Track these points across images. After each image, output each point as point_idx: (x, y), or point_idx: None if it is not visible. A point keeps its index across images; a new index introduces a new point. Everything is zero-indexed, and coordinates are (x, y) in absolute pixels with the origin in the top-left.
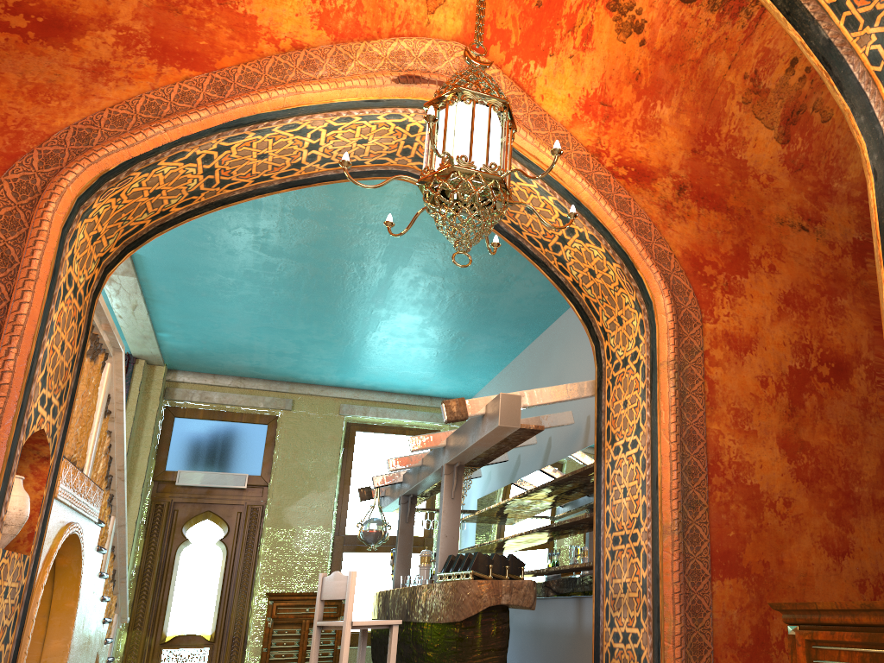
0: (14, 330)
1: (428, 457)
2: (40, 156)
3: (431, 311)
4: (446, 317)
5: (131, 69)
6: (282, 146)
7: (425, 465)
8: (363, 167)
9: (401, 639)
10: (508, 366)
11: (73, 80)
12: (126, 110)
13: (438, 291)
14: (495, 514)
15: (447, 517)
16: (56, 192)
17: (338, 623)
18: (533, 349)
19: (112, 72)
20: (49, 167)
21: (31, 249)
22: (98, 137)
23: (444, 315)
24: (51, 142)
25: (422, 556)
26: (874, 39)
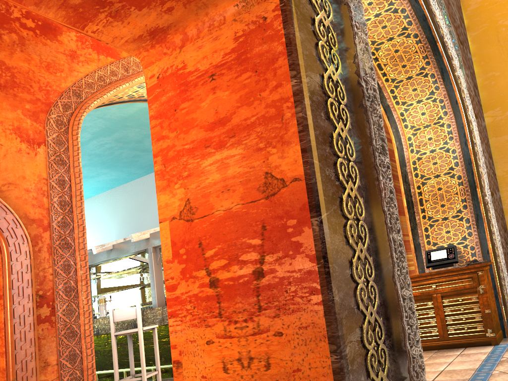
0: (82, 199)
1: (123, 244)
2: (61, 105)
3: (97, 159)
4: (104, 162)
5: (86, 56)
6: (127, 92)
7: (119, 248)
8: (141, 98)
9: (119, 341)
10: (117, 187)
11: (63, 61)
12: (91, 80)
13: (113, 150)
14: (125, 272)
15: (157, 273)
16: (80, 126)
17: (134, 330)
18: (147, 180)
19: (79, 57)
20: (67, 111)
21: (77, 157)
22: (84, 95)
23: (103, 161)
24: (64, 97)
25: (101, 299)
26: (403, 109)
